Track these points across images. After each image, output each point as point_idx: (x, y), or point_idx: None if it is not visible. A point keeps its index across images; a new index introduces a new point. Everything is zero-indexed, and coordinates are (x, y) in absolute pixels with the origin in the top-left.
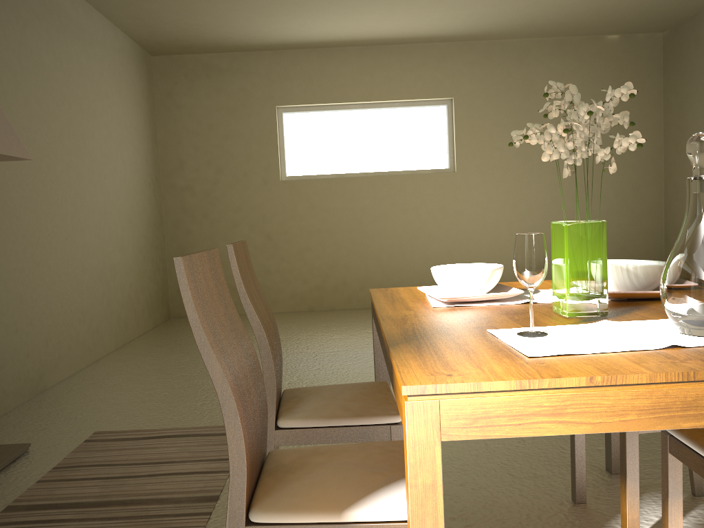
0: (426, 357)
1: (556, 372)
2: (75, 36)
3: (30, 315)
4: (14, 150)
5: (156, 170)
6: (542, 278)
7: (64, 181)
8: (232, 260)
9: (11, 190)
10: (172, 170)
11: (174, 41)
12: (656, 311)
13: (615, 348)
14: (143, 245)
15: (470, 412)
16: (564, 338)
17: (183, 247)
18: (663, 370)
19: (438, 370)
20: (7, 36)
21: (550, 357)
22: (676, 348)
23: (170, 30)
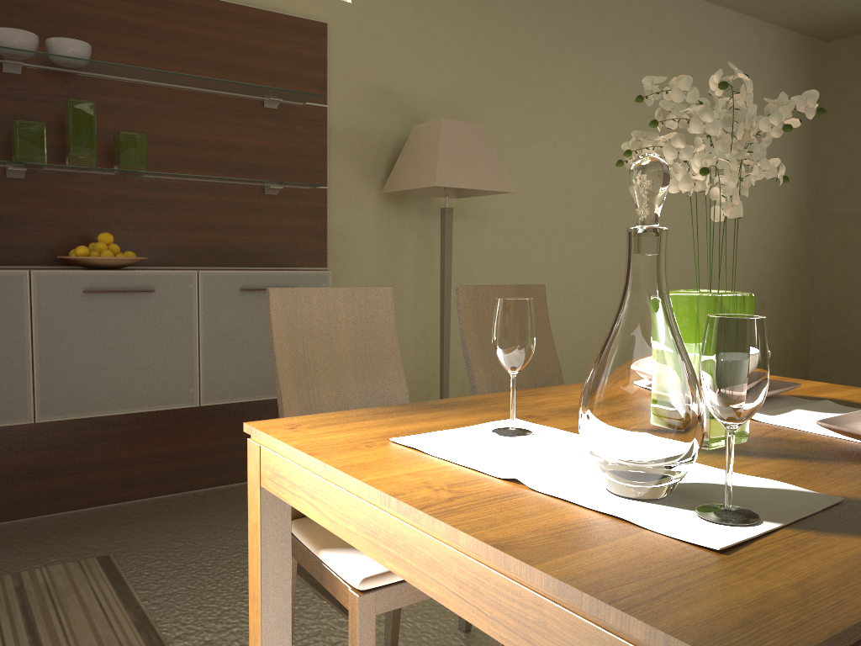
0: (356, 417)
1: (330, 453)
2: (675, 44)
3: (559, 347)
4: (490, 184)
5: (809, 193)
6: (511, 360)
7: (632, 210)
8: (458, 302)
9: (552, 221)
10: (833, 193)
11: (843, 19)
12: (813, 469)
13: (472, 461)
14: (763, 288)
15: (272, 465)
16: (506, 443)
17: (835, 296)
18: (382, 484)
19: (309, 424)
20: (569, 65)
21: (399, 447)
22: (522, 485)
23: (827, 7)
